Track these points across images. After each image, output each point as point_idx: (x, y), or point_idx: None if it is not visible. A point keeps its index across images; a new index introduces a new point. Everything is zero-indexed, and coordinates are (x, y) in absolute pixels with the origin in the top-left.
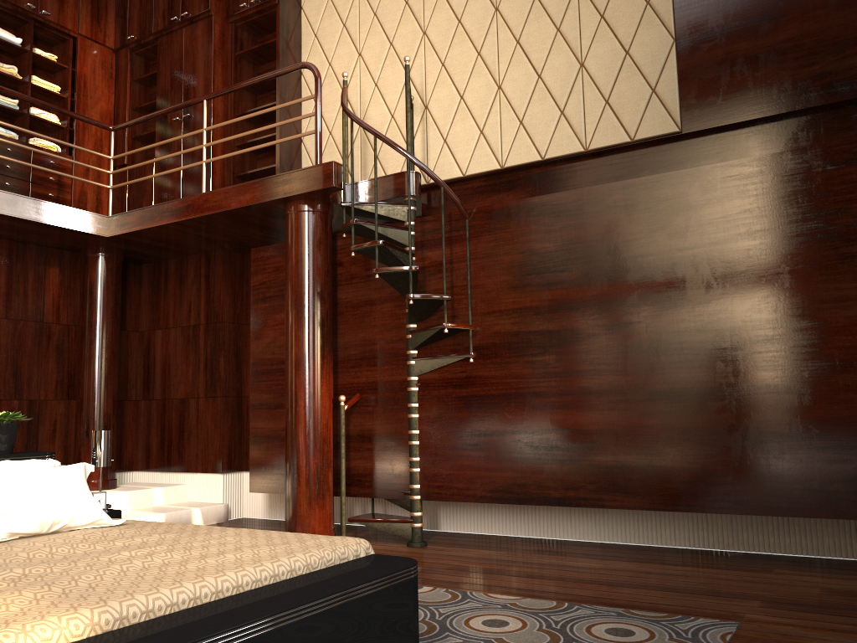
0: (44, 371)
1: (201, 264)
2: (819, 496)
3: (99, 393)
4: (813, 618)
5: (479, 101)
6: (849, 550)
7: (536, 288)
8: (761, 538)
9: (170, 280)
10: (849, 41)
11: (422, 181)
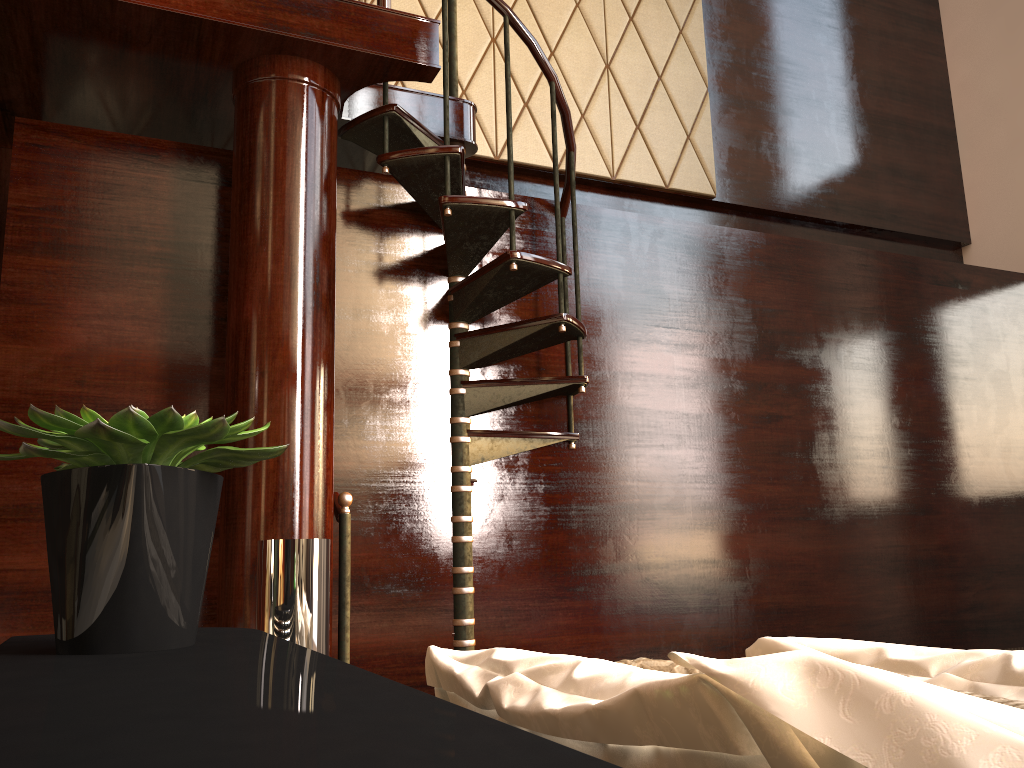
0: None
1: None
2: (952, 629)
3: None
4: None
5: (462, 45)
6: None
7: (665, 348)
8: None
9: None
10: (846, 167)
11: None
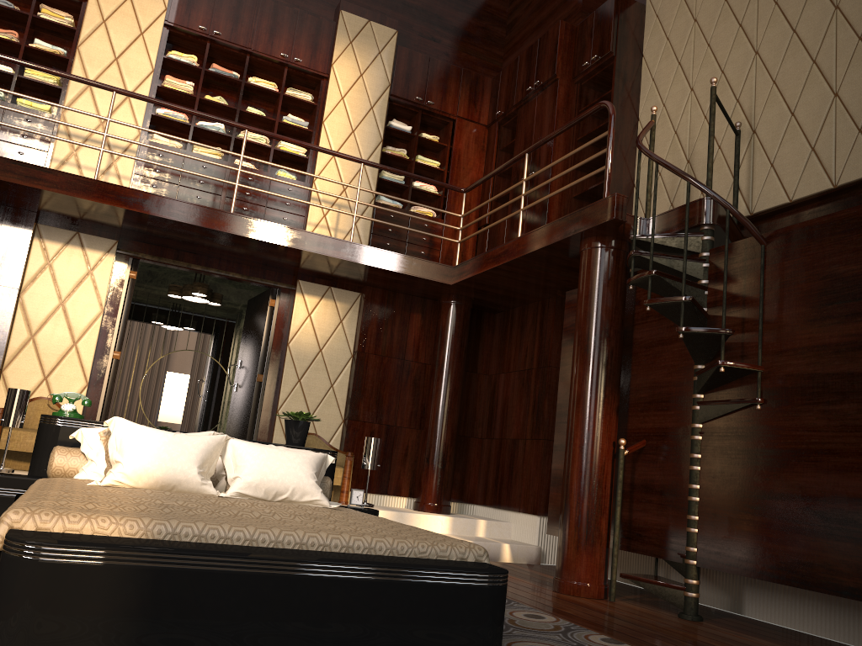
0: (401, 401)
1: (537, 312)
2: None
3: (439, 424)
4: None
5: (811, 115)
6: None
7: (836, 320)
8: None
9: (514, 327)
10: None
11: (745, 212)
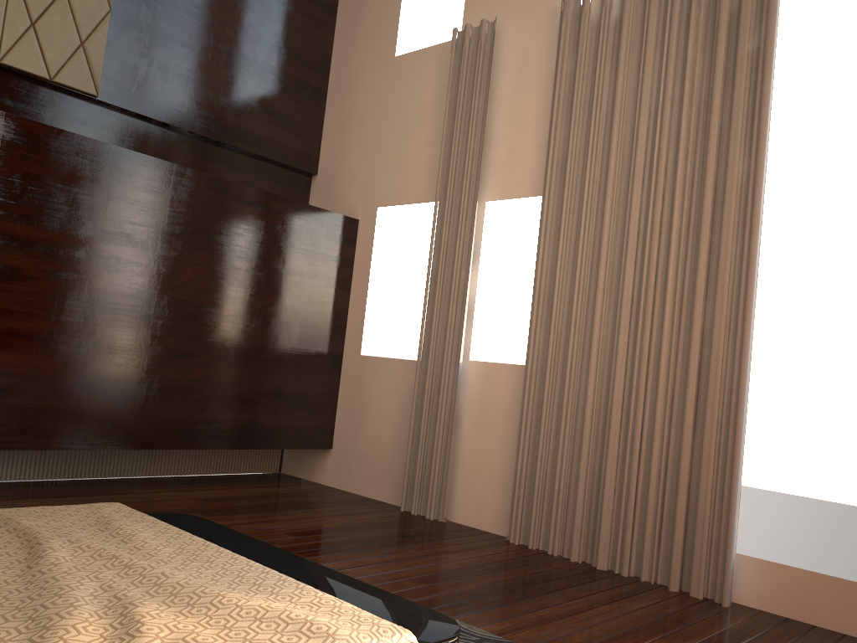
0: None
1: None
2: (188, 434)
3: None
4: (242, 517)
5: None
6: (148, 470)
7: None
8: (88, 467)
9: None
10: (226, 98)
11: None
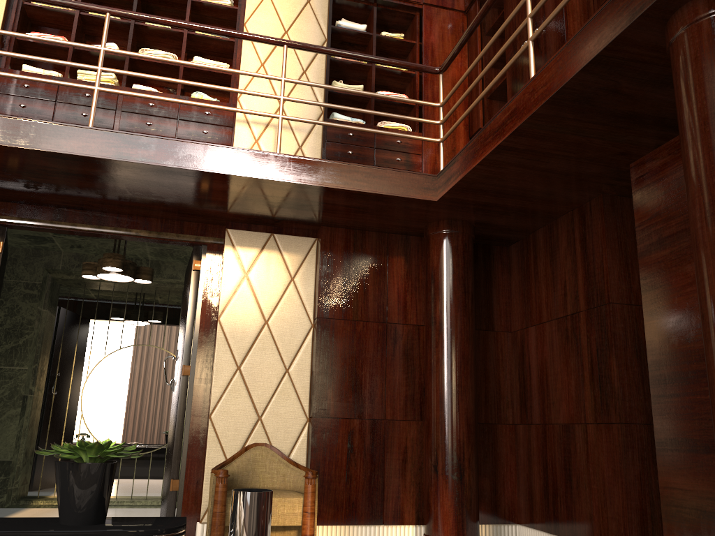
0: (390, 383)
1: (573, 226)
2: None
3: (446, 412)
4: None
5: None
6: None
7: None
8: None
9: (539, 257)
10: None
11: None
